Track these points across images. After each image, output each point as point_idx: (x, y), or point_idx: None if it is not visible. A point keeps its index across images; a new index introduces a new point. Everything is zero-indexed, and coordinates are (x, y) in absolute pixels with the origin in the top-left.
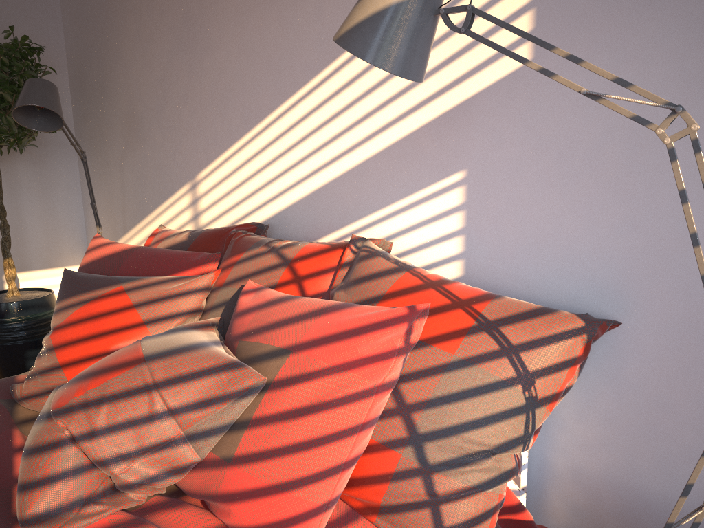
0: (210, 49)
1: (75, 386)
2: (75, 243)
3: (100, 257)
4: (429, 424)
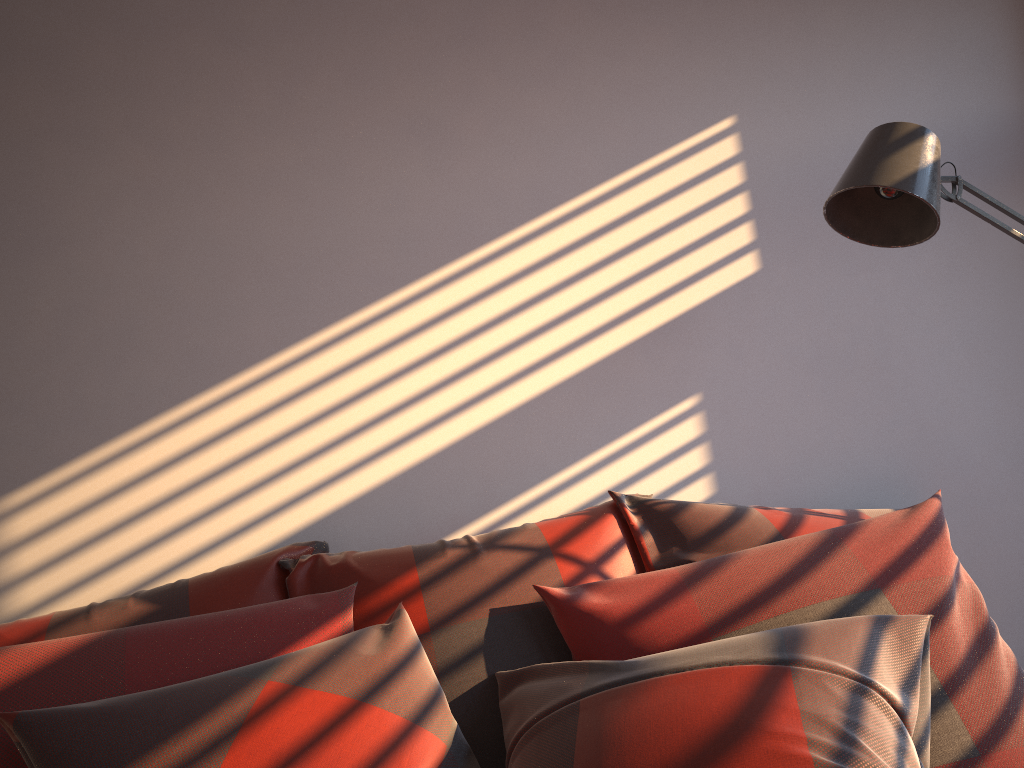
0: (57, 245)
1: (750, 756)
2: None
3: (10, 682)
4: None
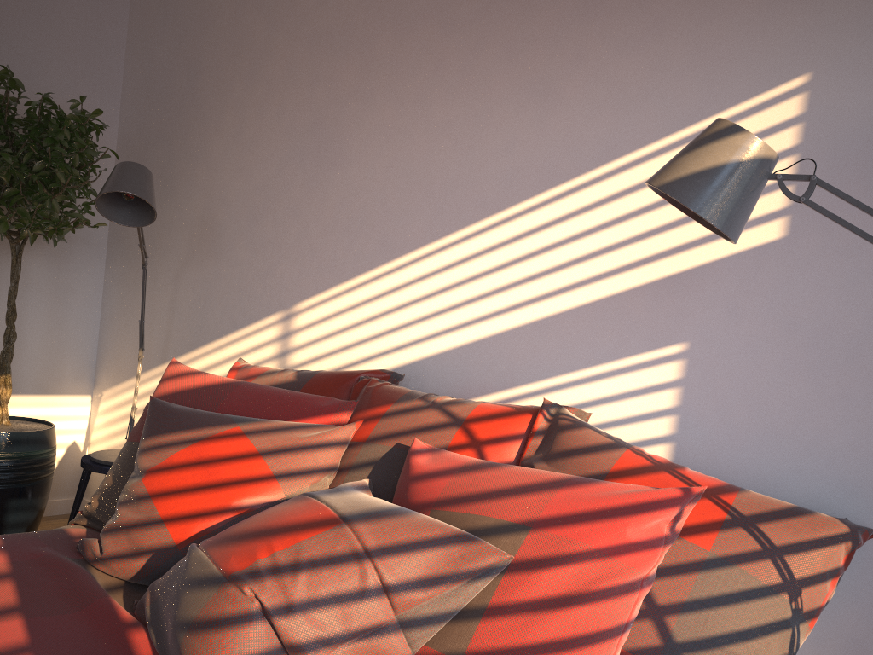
0: (344, 164)
1: (249, 545)
2: (81, 366)
3: (189, 388)
4: (687, 631)
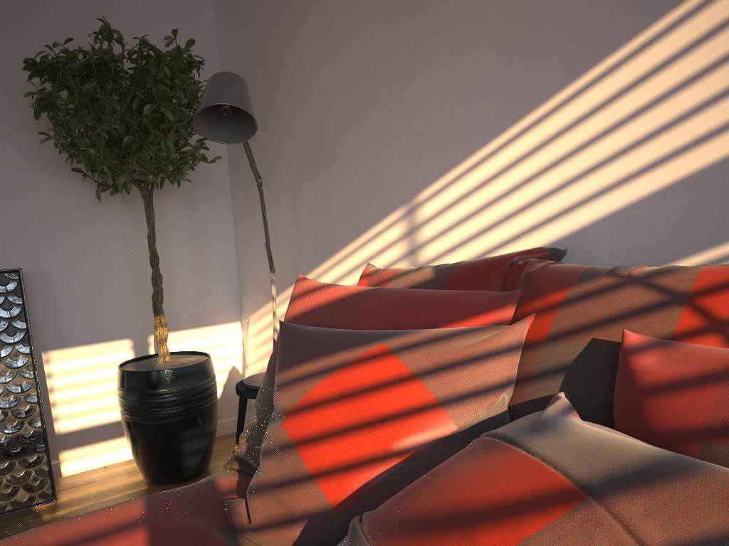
0: (448, 20)
1: (439, 545)
2: (226, 296)
3: (320, 305)
4: None
